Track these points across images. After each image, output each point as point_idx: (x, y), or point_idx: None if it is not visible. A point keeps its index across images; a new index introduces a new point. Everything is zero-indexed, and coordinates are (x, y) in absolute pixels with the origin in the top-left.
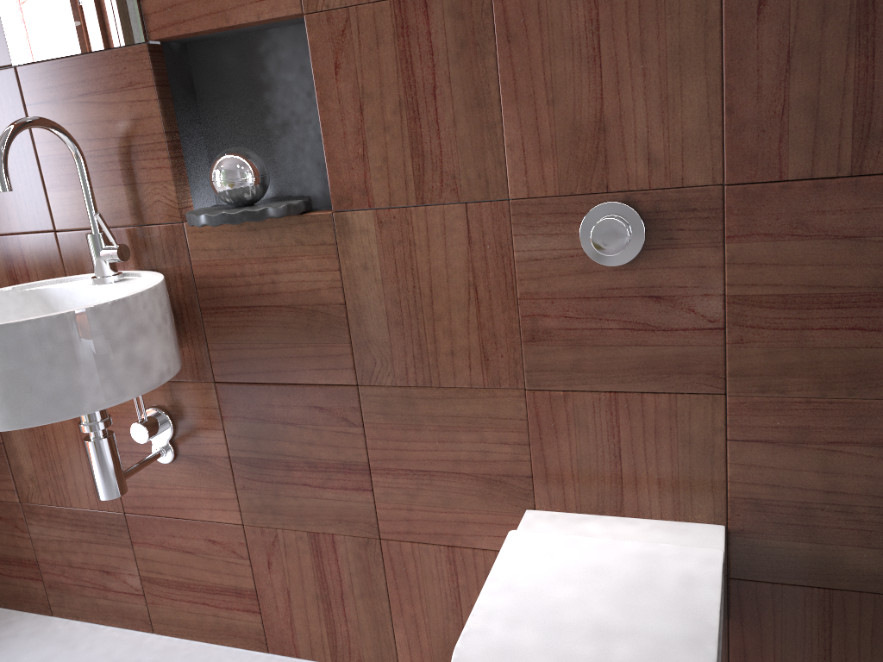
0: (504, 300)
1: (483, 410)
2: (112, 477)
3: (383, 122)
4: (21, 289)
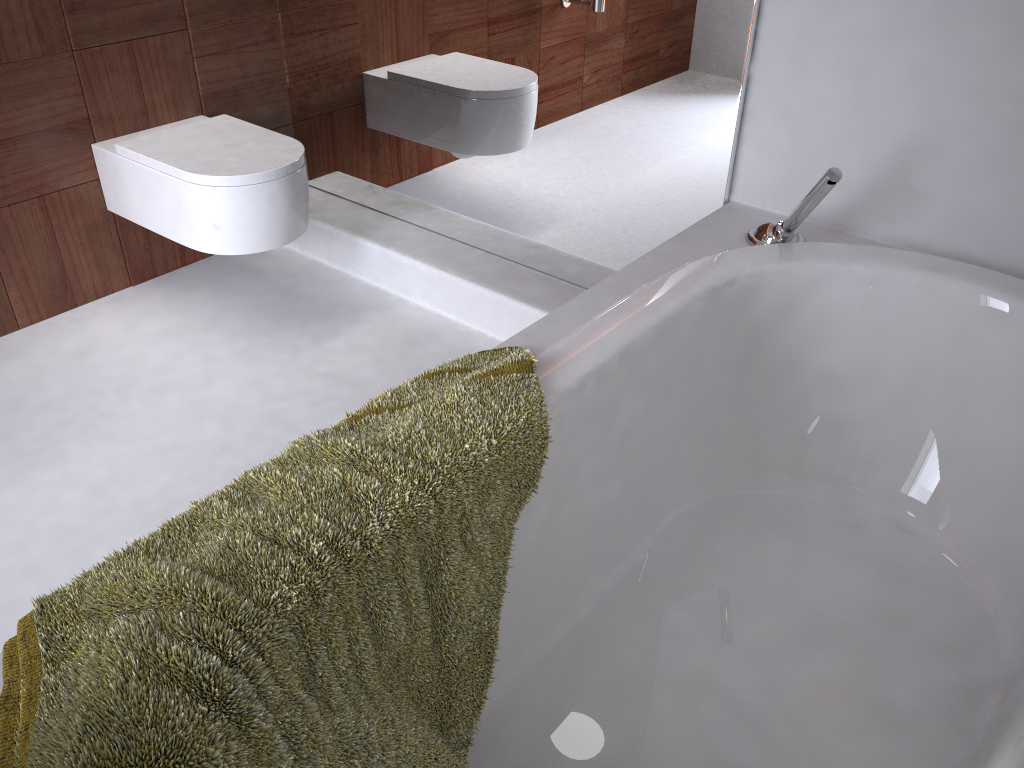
0: None
1: (46, 75)
2: None
3: None
4: None
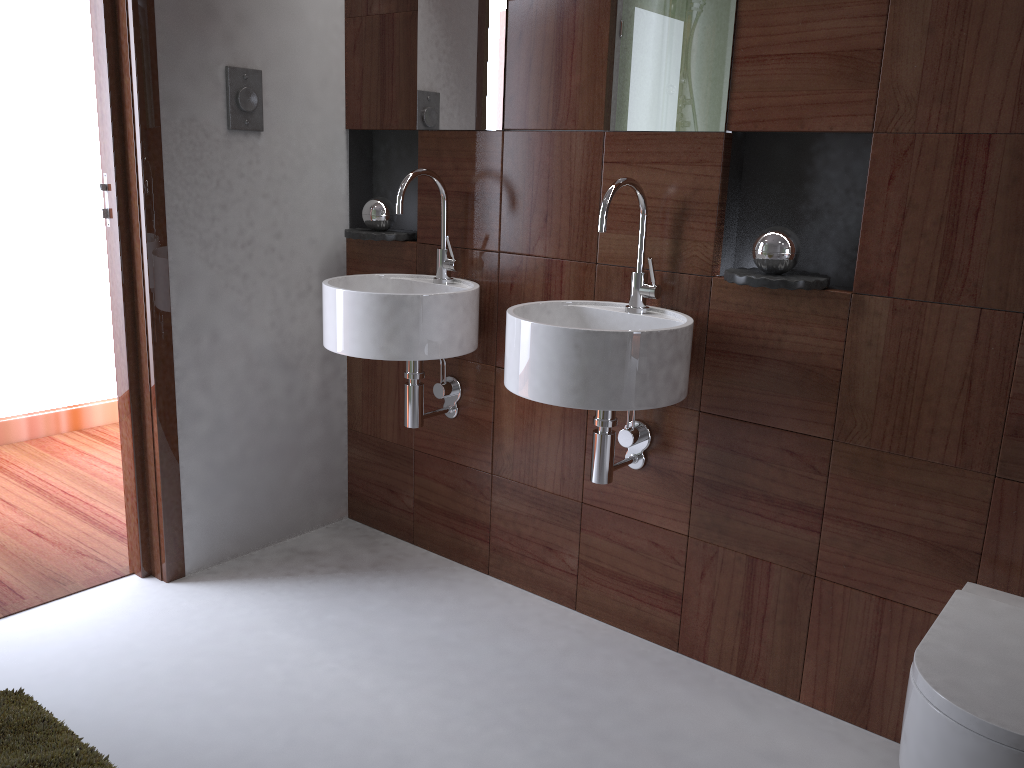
0: (995, 396)
1: (948, 486)
2: (607, 466)
3: (921, 229)
4: (567, 304)
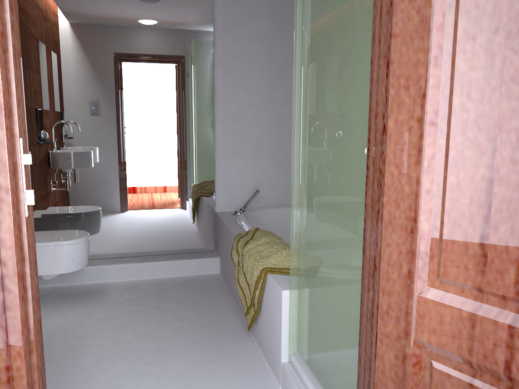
0: None
1: None
2: None
3: None
4: None
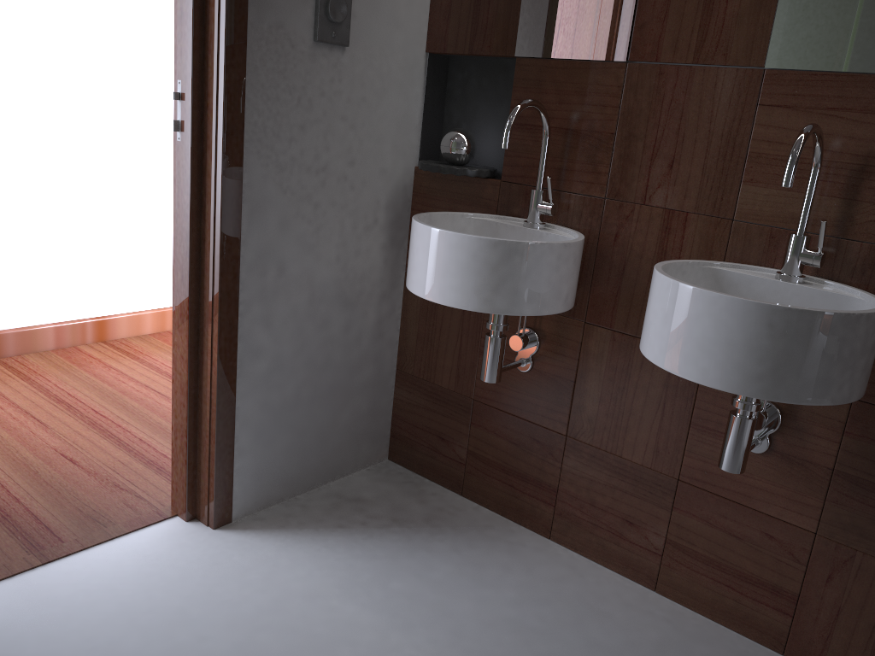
0: None
1: None
2: (744, 454)
3: None
4: (702, 264)
